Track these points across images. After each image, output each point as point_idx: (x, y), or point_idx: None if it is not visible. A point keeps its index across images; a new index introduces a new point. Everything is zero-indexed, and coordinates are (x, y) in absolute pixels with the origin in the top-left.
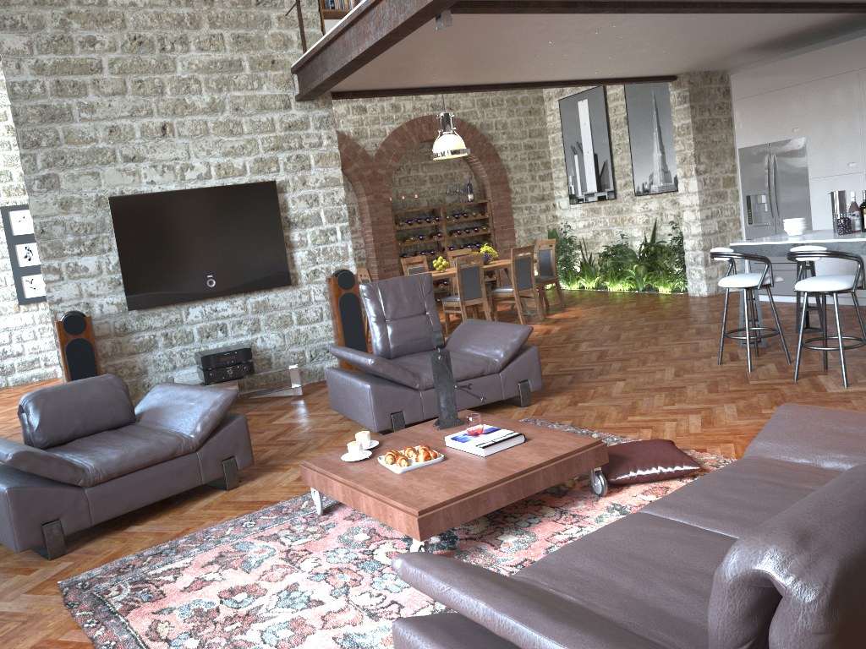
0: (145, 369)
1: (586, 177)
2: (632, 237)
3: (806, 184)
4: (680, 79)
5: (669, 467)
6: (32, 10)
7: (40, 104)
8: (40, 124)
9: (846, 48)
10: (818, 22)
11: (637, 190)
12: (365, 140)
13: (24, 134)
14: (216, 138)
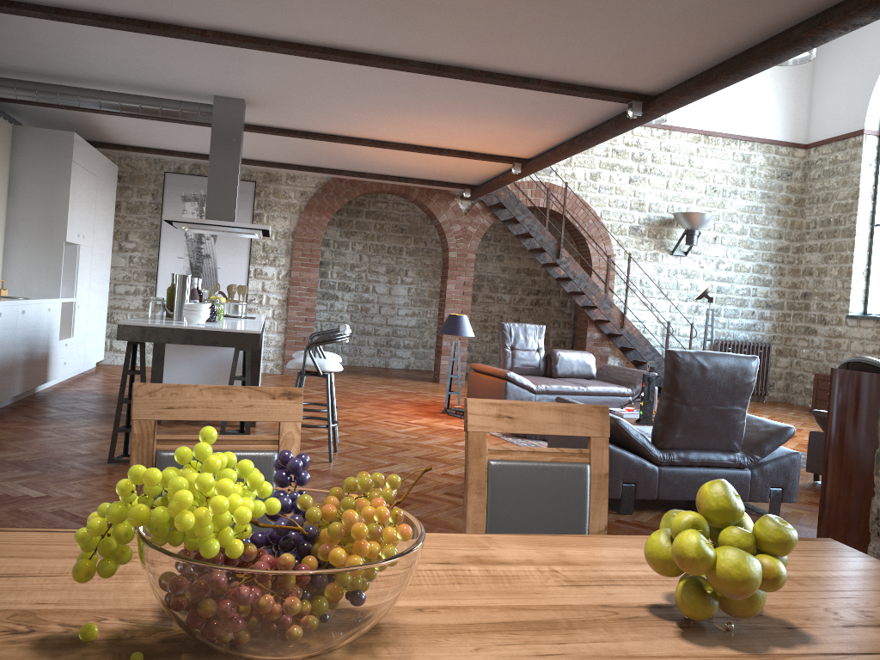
0: None
1: None
2: None
3: None
4: None
5: None
6: None
7: None
8: None
9: None
10: None
11: None
12: None
13: None
14: None
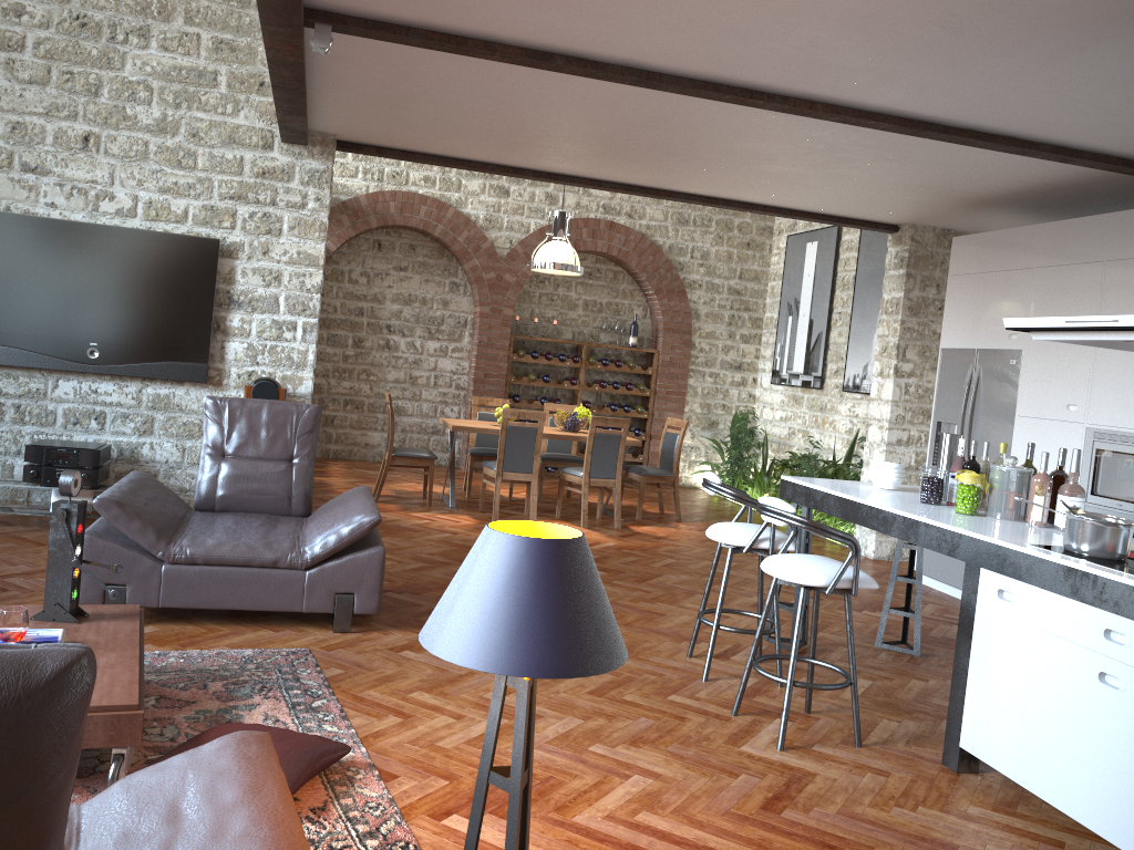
0: None
1: (795, 349)
2: (829, 448)
3: (1010, 423)
4: (902, 232)
5: None
6: None
7: None
8: None
9: (1097, 225)
10: (1059, 176)
11: (846, 383)
12: (498, 232)
13: None
14: (157, 166)
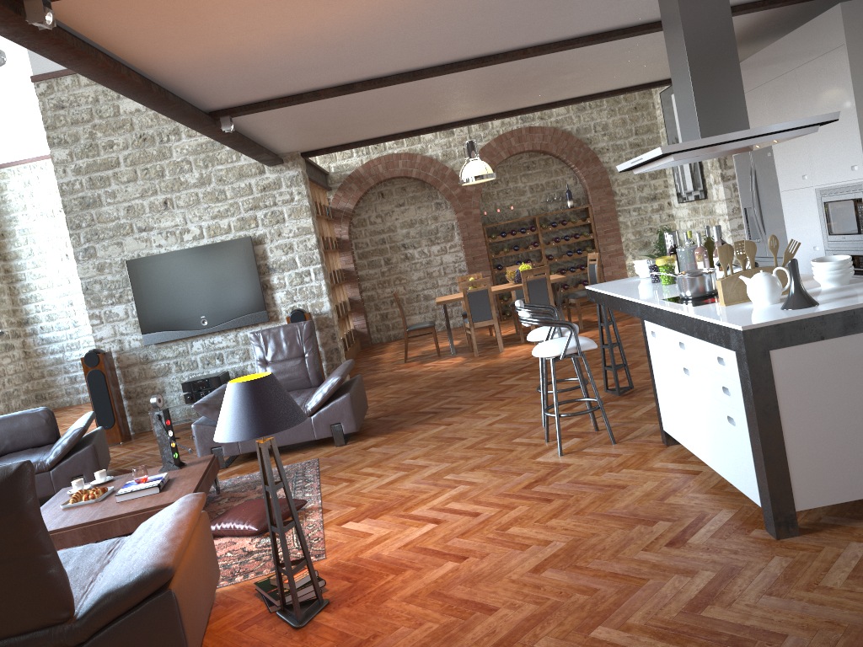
0: (163, 389)
1: (685, 174)
2: None
3: (778, 198)
4: None
5: (239, 527)
6: (71, 129)
7: (79, 196)
8: (80, 211)
9: (785, 44)
10: (748, 19)
11: None
12: (454, 161)
13: (70, 220)
14: (206, 205)
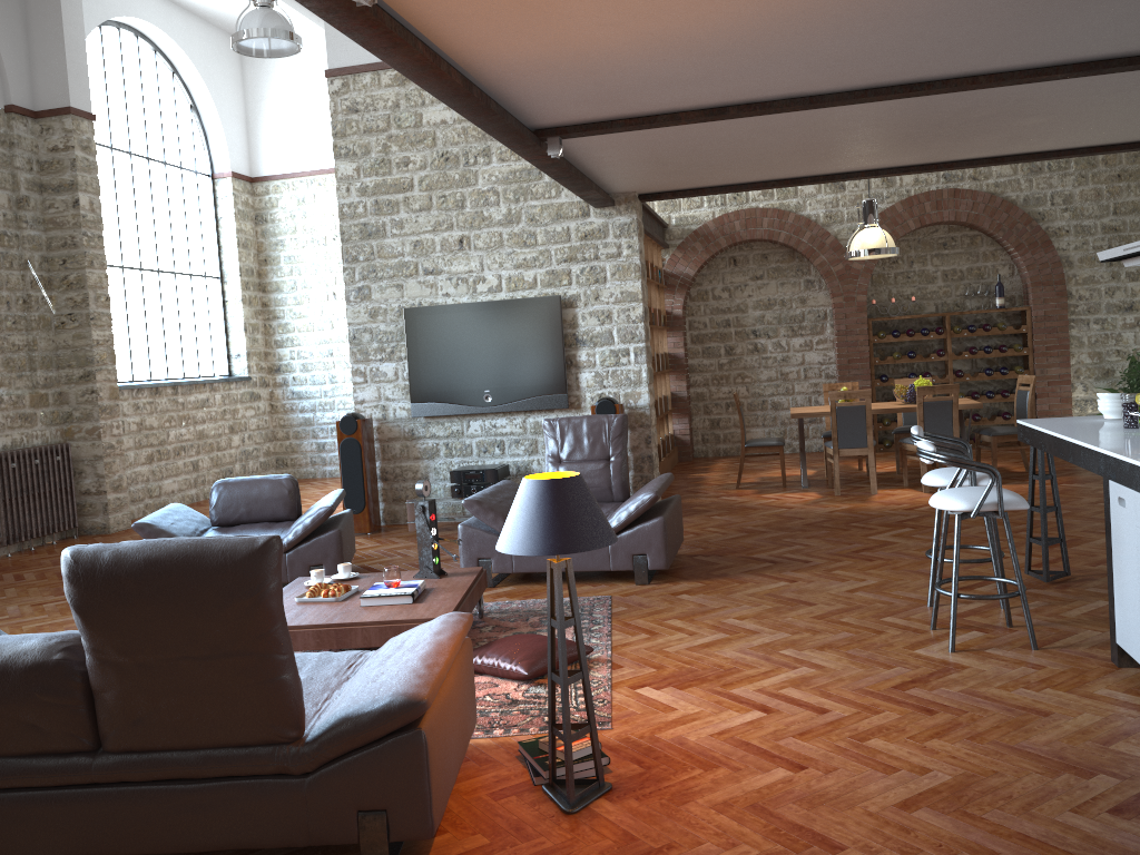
0: (427, 475)
1: None
2: None
3: None
4: None
5: (505, 665)
6: (362, 138)
7: (361, 222)
8: (360, 241)
9: None
10: None
11: None
12: (840, 226)
13: (347, 250)
14: (510, 249)
